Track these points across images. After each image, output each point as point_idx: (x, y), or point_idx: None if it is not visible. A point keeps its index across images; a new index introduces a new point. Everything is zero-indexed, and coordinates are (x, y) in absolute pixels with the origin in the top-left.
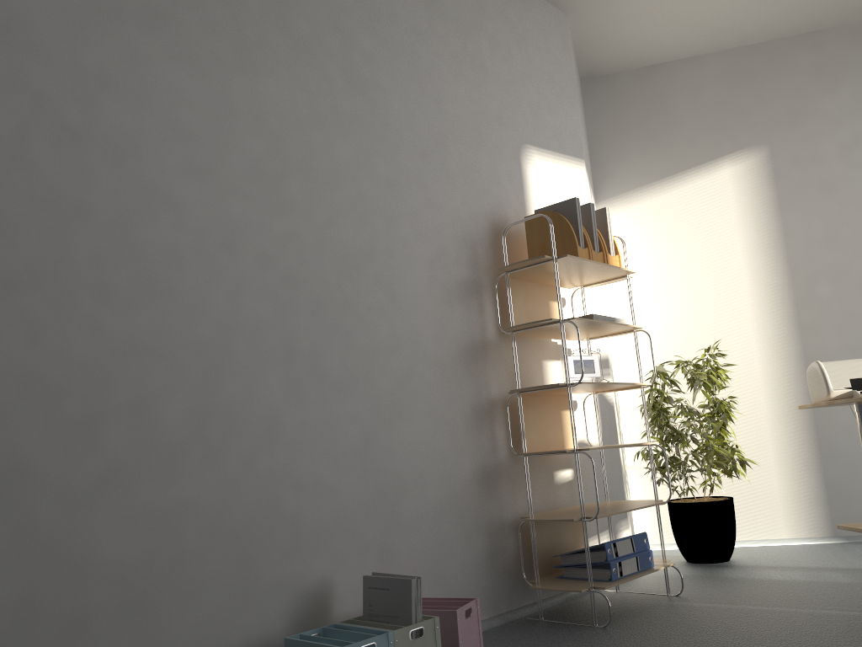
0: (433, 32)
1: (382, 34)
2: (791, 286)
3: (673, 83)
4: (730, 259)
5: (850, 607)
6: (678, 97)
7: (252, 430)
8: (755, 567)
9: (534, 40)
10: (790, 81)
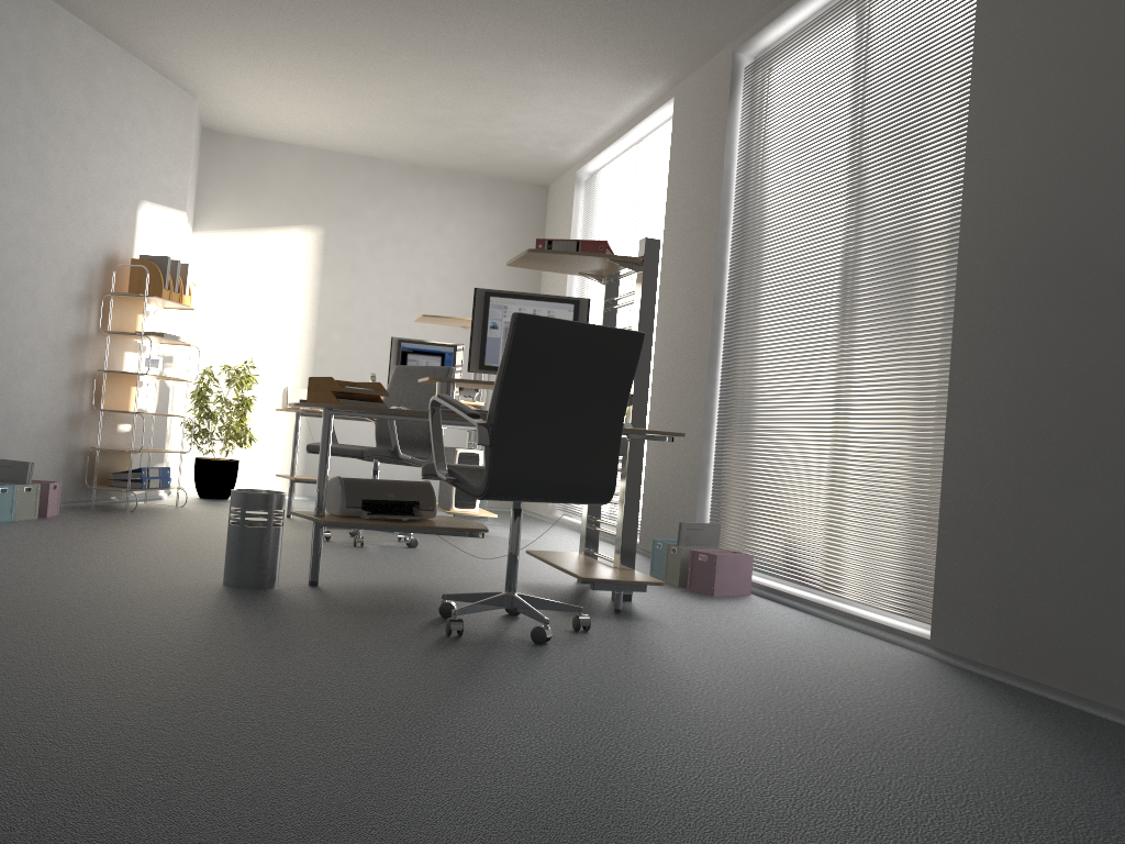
0: (91, 118)
1: (56, 122)
2: (317, 329)
3: (271, 159)
4: (281, 301)
5: None
6: (273, 171)
7: None
8: None
9: (165, 120)
10: (350, 187)
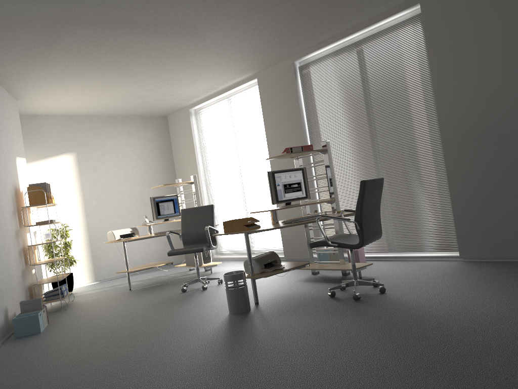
0: None
1: None
2: (84, 201)
3: (43, 123)
4: (64, 191)
5: (120, 291)
6: (45, 129)
7: None
8: (83, 292)
9: (13, 115)
10: (83, 131)
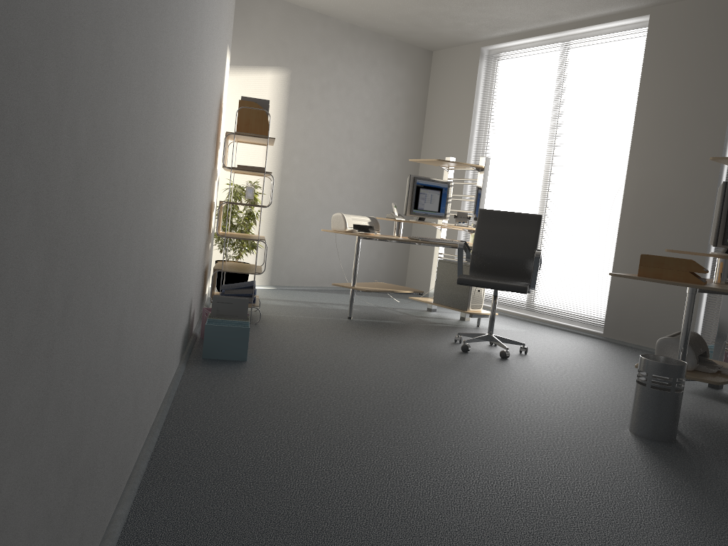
0: None
1: None
2: (283, 153)
3: (254, 7)
4: None
5: (331, 317)
6: (255, 17)
7: (195, 218)
8: (260, 299)
9: None
10: (309, 38)
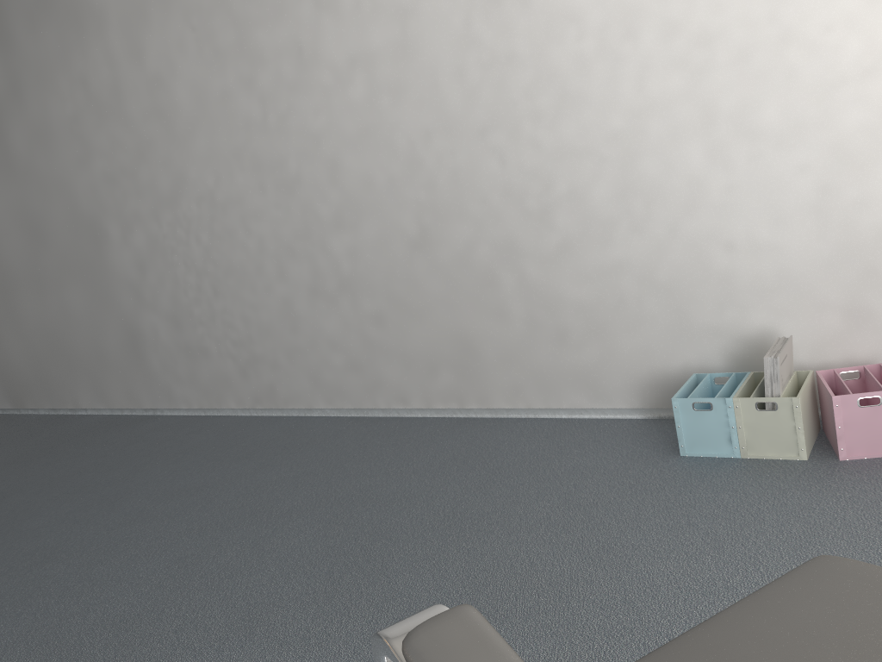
0: None
1: None
2: None
3: None
4: None
5: None
6: None
7: (673, 200)
8: None
9: None
10: None
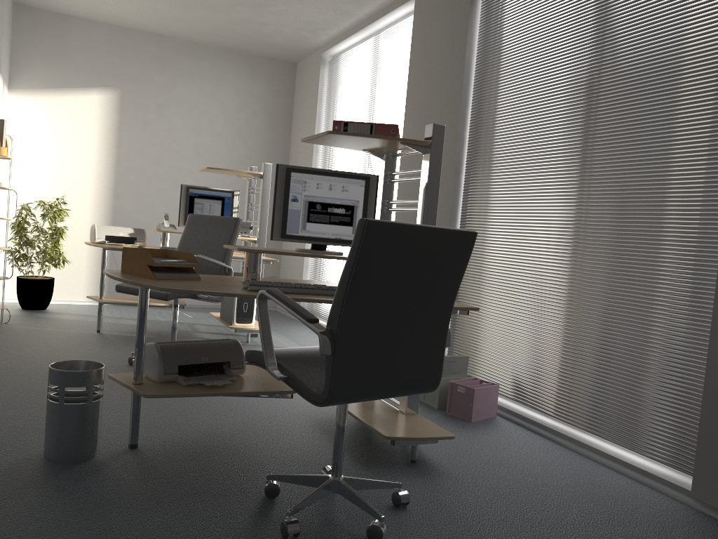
0: None
1: None
2: (116, 171)
3: (74, 31)
4: (86, 148)
5: (83, 330)
6: (76, 41)
7: None
8: (56, 313)
9: None
10: (141, 57)
